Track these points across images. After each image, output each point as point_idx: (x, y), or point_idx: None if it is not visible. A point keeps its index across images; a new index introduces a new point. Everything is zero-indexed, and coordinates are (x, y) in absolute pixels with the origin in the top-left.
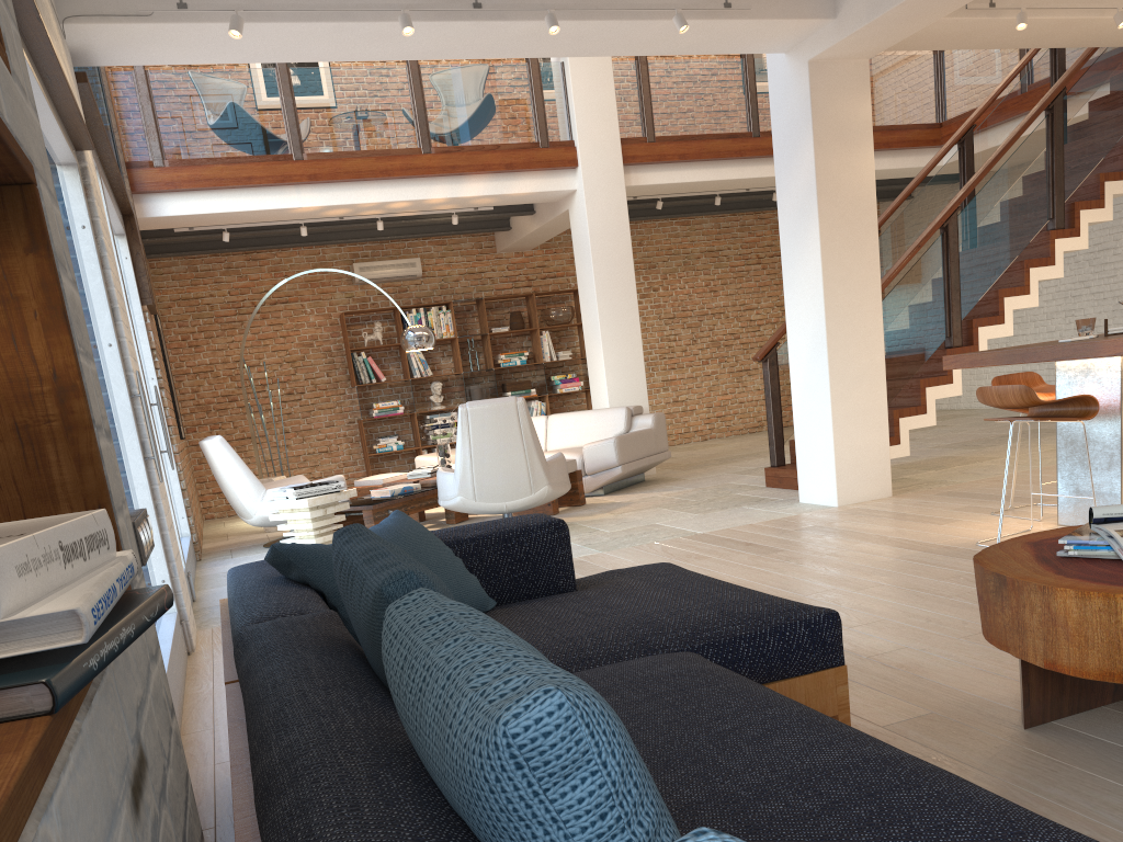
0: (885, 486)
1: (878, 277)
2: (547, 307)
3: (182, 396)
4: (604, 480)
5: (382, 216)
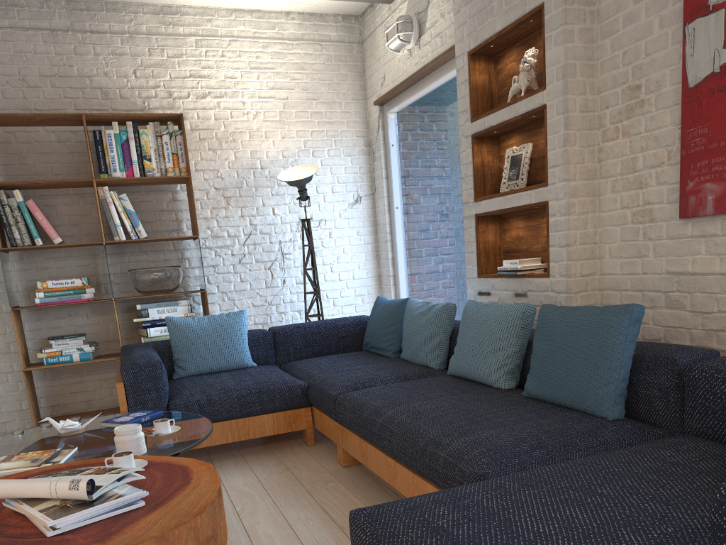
0: None
1: None
2: None
3: None
4: None
5: None
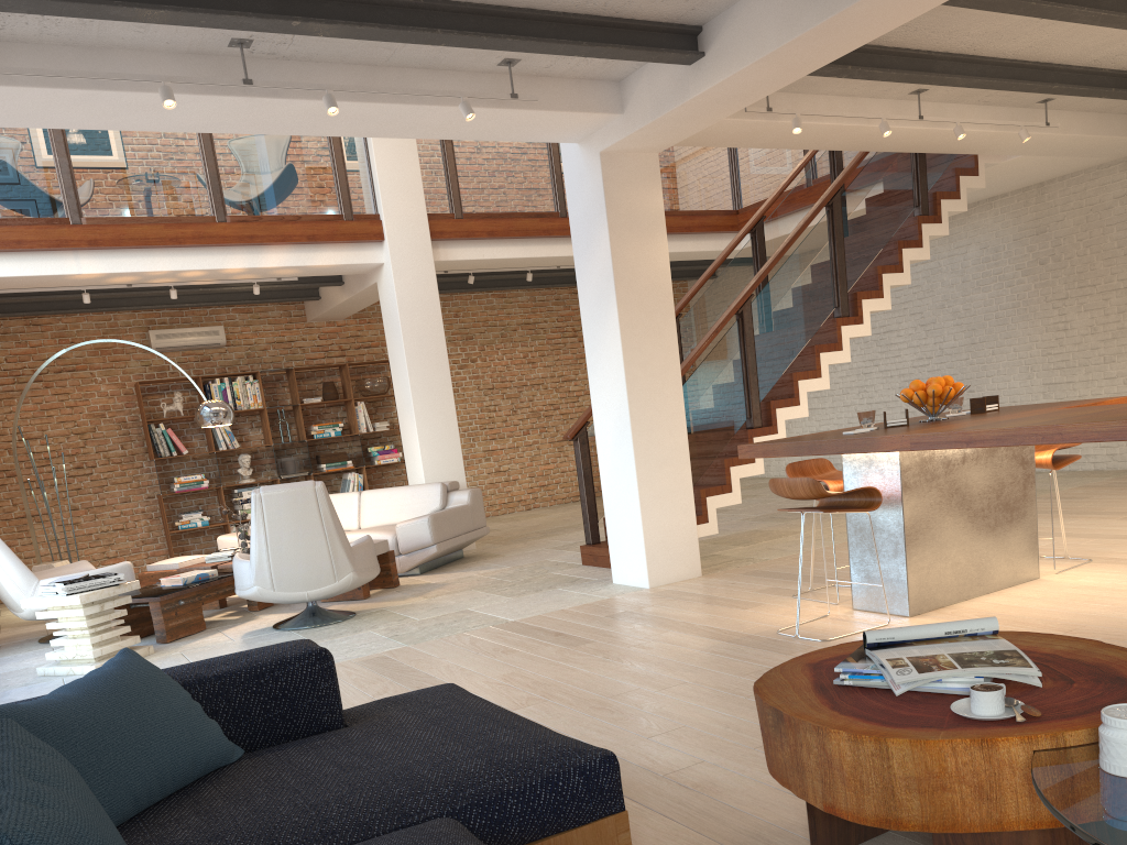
0: (695, 566)
1: (678, 362)
2: (363, 377)
3: None
4: (420, 560)
5: (175, 284)
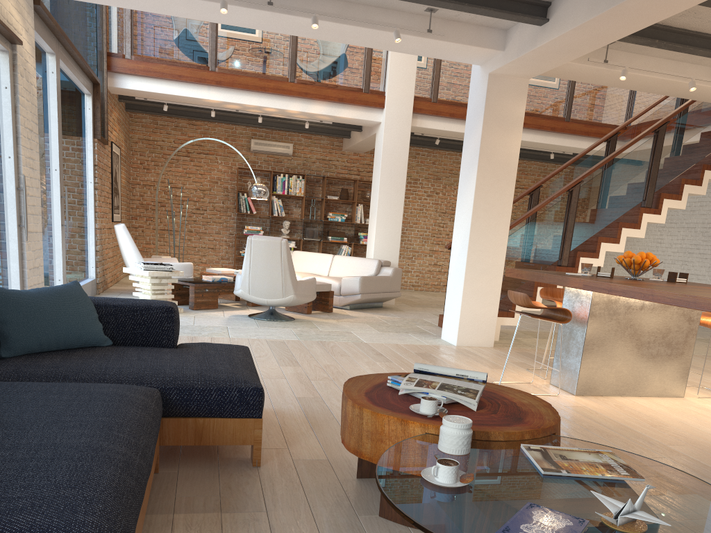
0: (490, 340)
1: (510, 213)
2: (367, 190)
3: (133, 197)
4: (350, 301)
5: (262, 114)
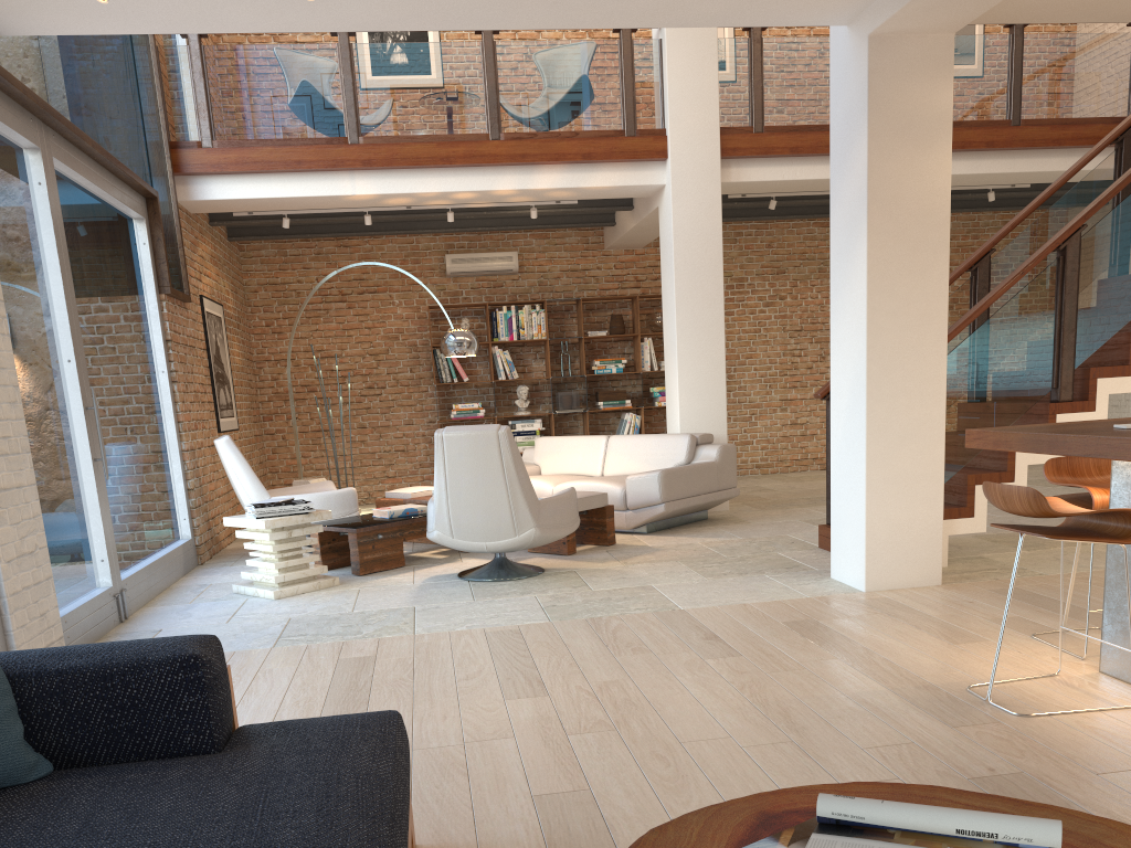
0: (933, 571)
1: (945, 312)
2: (656, 311)
3: (261, 383)
4: (646, 518)
5: (453, 207)
